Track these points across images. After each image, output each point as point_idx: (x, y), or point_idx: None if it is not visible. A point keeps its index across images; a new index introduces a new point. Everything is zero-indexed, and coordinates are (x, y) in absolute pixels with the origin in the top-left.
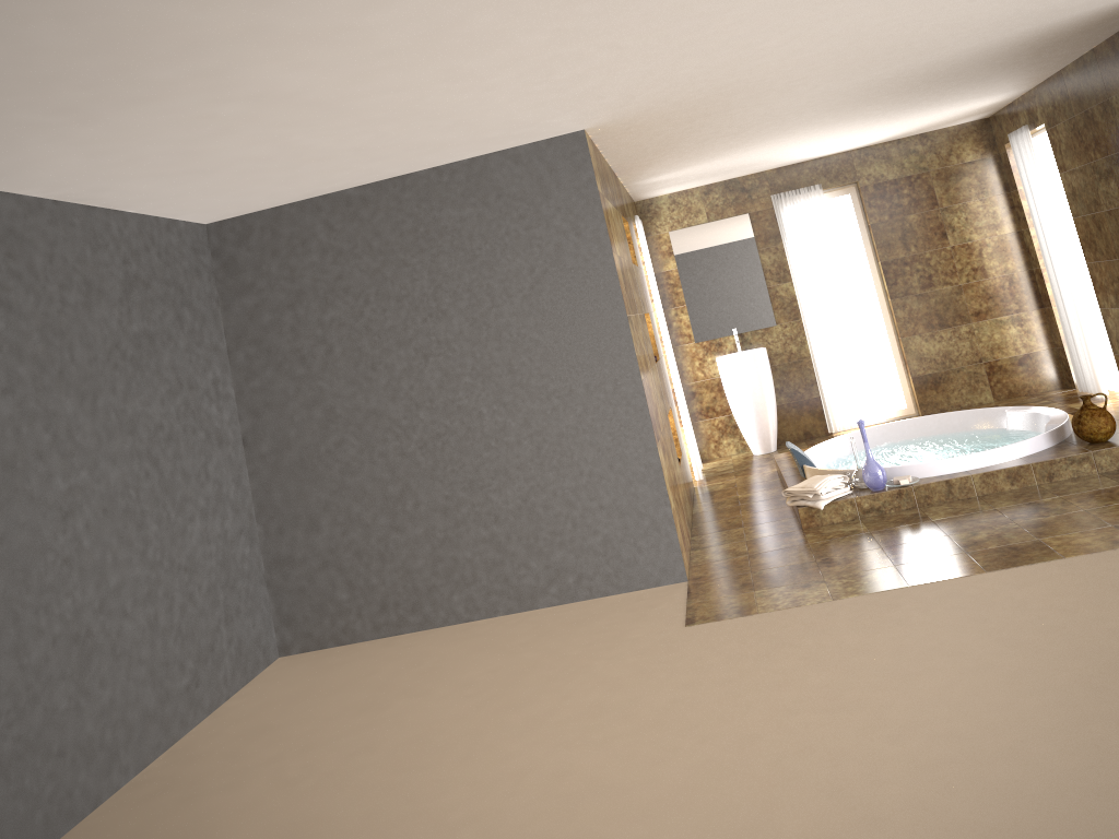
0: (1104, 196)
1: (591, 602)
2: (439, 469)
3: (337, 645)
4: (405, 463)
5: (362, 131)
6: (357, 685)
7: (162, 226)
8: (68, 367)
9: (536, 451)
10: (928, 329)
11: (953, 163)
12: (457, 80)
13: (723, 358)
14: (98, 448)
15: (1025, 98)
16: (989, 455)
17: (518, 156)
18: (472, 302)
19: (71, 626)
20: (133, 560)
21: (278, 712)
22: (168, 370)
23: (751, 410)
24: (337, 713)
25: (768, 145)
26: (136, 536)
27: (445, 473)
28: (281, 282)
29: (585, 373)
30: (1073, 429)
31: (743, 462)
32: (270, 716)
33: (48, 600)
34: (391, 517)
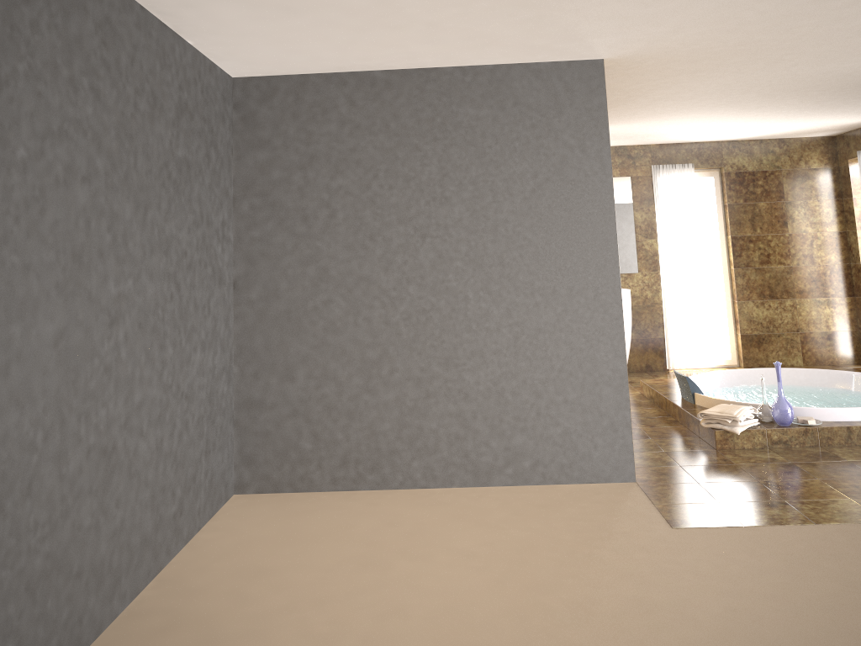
0: None
1: (546, 488)
2: (419, 342)
3: (293, 491)
4: (388, 331)
5: (457, 3)
6: (340, 537)
7: (206, 66)
8: (131, 172)
9: (513, 340)
10: (760, 297)
11: (801, 167)
12: None
13: None
14: (142, 261)
15: None
16: None
17: (539, 71)
18: (475, 194)
19: (102, 438)
20: (153, 380)
21: (264, 554)
22: (196, 202)
23: None
24: (335, 565)
25: (684, 119)
26: (157, 356)
27: (424, 347)
28: (296, 144)
29: (570, 277)
30: None
31: None
32: (257, 556)
33: (89, 407)
34: (366, 379)
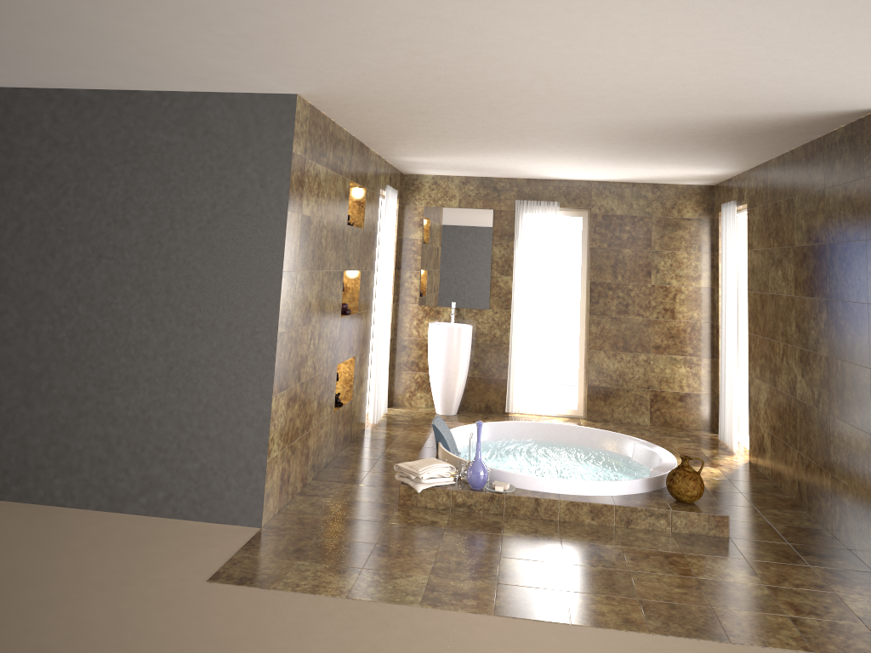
0: (772, 280)
1: (169, 522)
2: (80, 361)
3: None
4: (53, 347)
5: (38, 33)
6: None
7: None
8: None
9: (166, 370)
10: (613, 348)
11: (673, 215)
12: (101, 3)
13: (433, 325)
14: None
15: (740, 178)
16: (584, 485)
17: (233, 102)
18: (154, 220)
19: None
20: None
21: None
22: None
23: (442, 375)
24: None
25: (507, 157)
26: None
27: (83, 366)
28: None
29: (231, 312)
30: (666, 484)
31: (422, 417)
32: None
33: None
34: (26, 392)
